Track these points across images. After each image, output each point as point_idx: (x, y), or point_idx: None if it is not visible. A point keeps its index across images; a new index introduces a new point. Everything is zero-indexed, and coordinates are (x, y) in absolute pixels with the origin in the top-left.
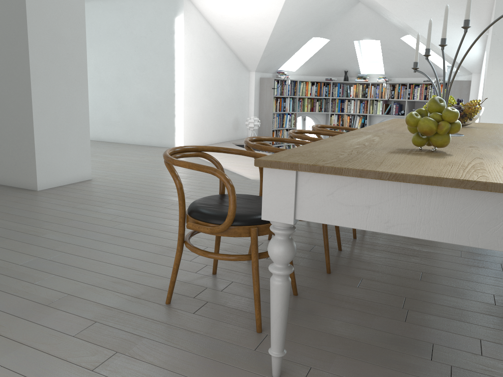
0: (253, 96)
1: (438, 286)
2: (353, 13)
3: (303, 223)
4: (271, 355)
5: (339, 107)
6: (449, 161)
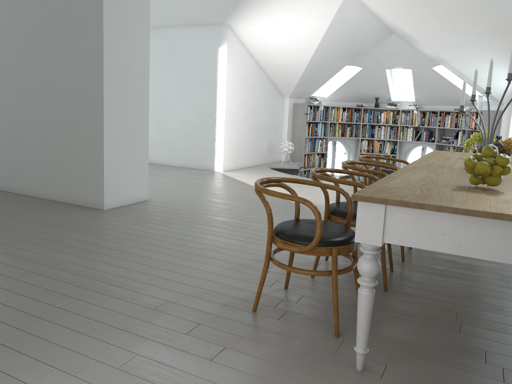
0: (287, 121)
1: (484, 304)
2: (386, 43)
3: None
4: (357, 352)
5: (369, 133)
6: (504, 199)
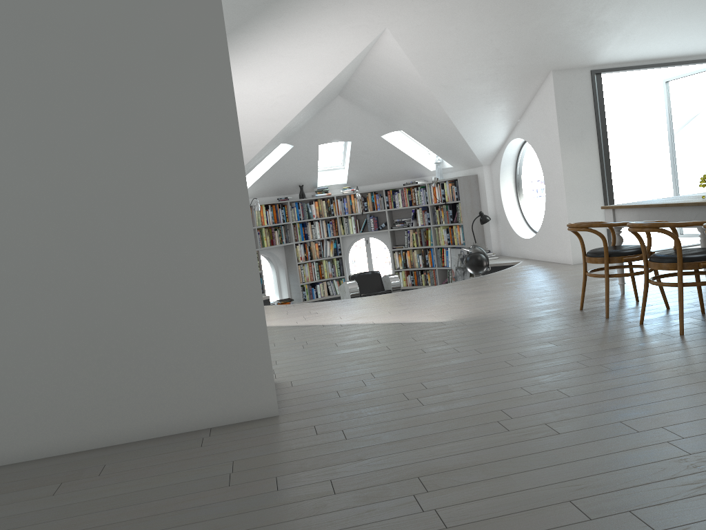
0: None
1: None
2: (327, 109)
3: (670, 328)
4: None
5: (302, 234)
6: None
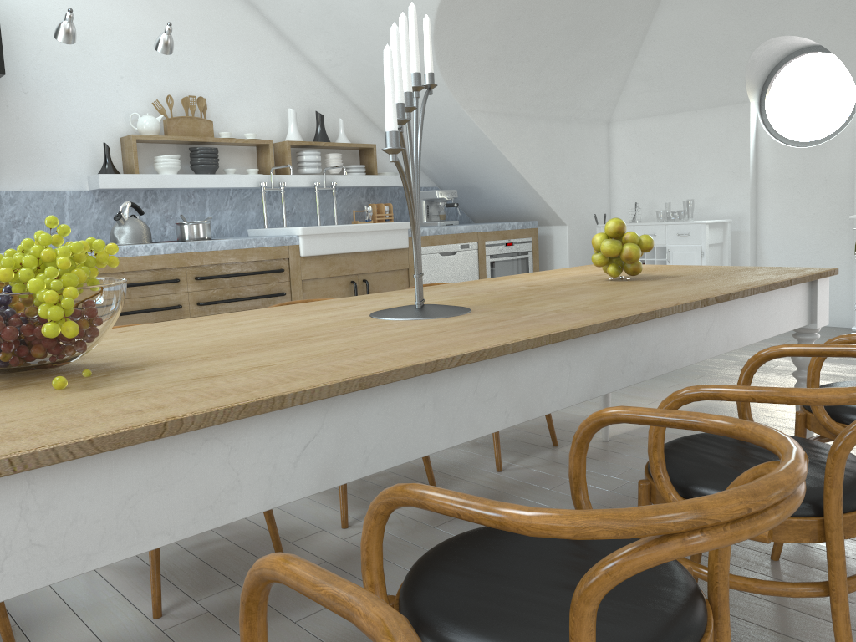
0: None
1: None
2: None
3: None
4: None
5: None
6: (645, 272)
